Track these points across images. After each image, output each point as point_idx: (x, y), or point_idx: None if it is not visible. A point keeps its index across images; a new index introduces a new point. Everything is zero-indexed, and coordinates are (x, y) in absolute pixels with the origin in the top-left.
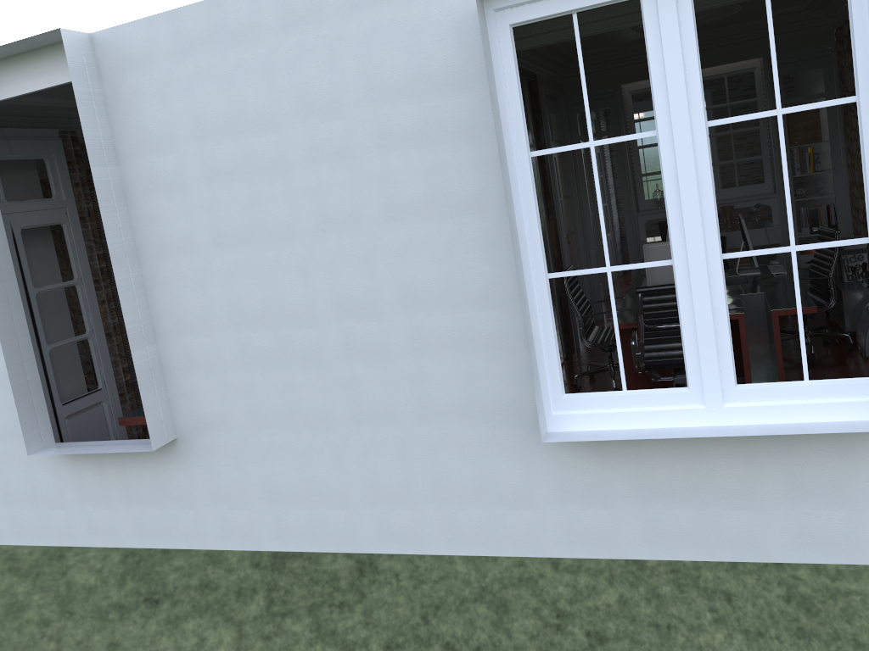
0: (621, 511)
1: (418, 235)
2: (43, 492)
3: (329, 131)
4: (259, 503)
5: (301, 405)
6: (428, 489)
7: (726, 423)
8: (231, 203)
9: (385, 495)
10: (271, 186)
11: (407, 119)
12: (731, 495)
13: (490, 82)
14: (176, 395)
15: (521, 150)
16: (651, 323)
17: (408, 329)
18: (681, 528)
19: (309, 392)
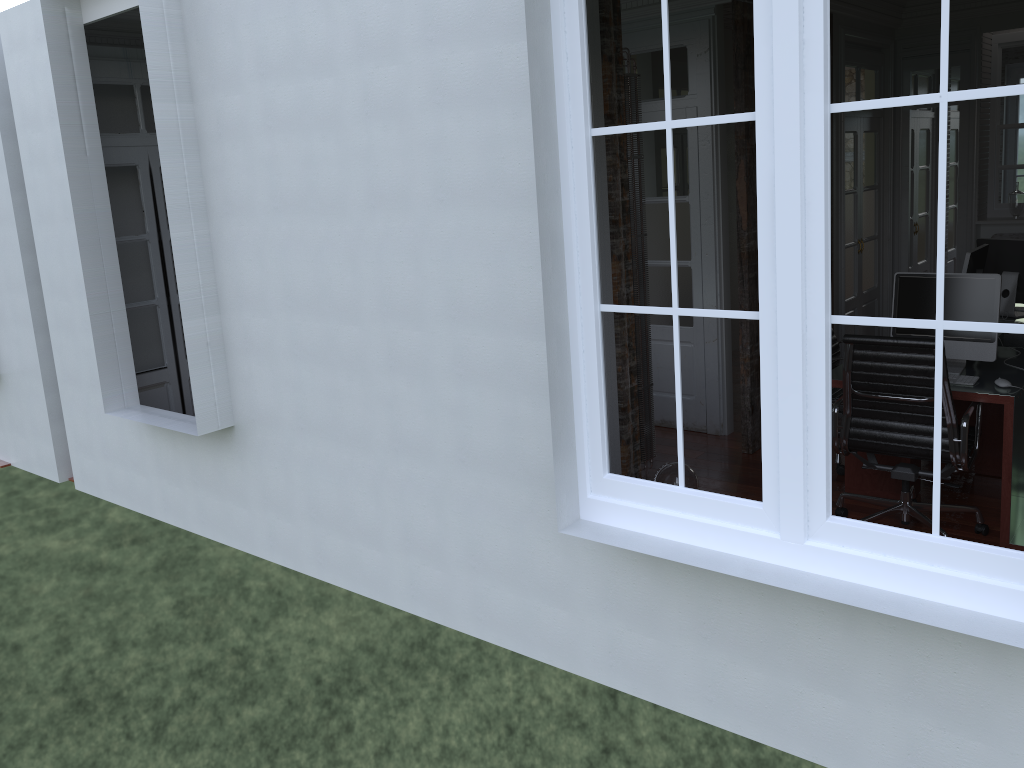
0: (674, 647)
1: (469, 227)
2: (131, 453)
3: (384, 79)
4: (302, 519)
5: (343, 417)
6: (461, 552)
7: (805, 568)
8: (288, 159)
9: (418, 546)
10: (325, 144)
11: (465, 69)
12: (818, 669)
13: (535, 24)
14: (235, 377)
15: (577, 125)
16: (862, 388)
17: (452, 347)
18: (748, 694)
19: (351, 402)
